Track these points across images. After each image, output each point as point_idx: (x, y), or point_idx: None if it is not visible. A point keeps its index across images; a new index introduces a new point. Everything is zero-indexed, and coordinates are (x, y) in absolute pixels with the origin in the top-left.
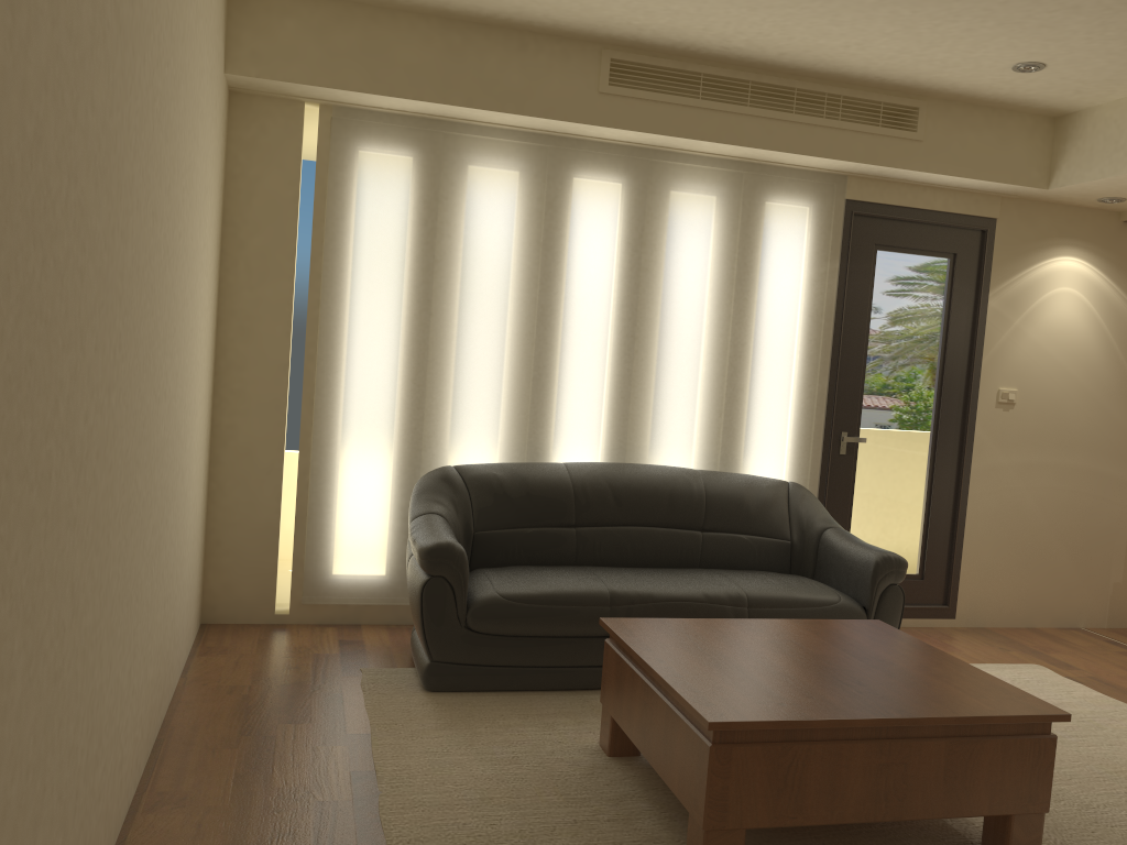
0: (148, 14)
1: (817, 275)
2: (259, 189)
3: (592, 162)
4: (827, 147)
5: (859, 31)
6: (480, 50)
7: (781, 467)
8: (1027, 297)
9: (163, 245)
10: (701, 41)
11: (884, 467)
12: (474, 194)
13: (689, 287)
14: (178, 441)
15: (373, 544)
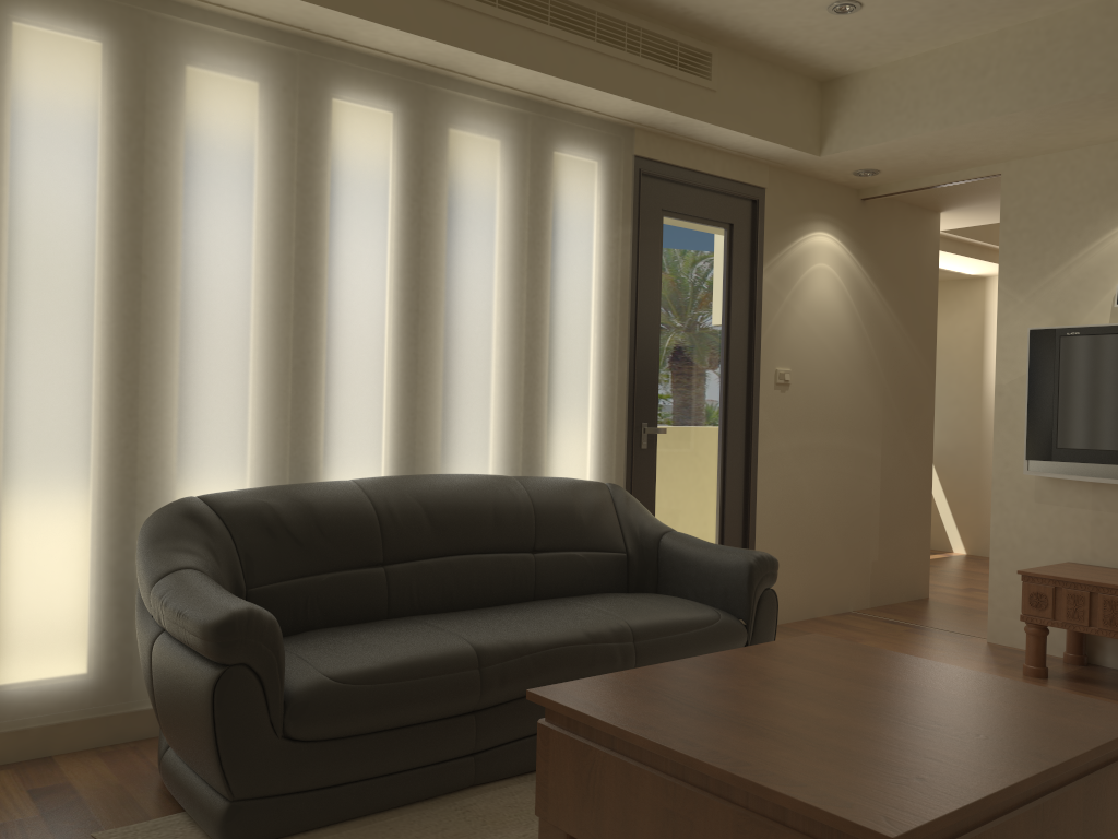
0: None
1: (611, 241)
2: None
3: (358, 79)
4: (630, 87)
5: None
6: None
7: (588, 467)
8: (793, 273)
9: None
10: None
11: (681, 460)
12: (201, 105)
13: (480, 250)
14: None
15: (67, 628)
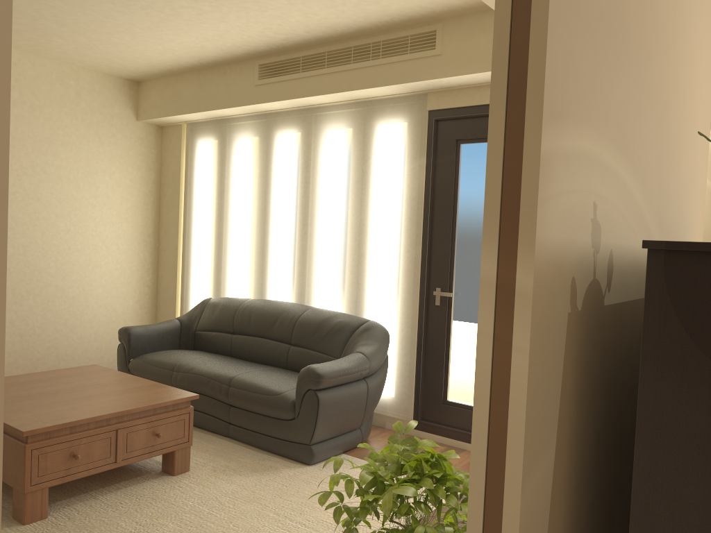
0: None
1: (408, 170)
2: (169, 168)
3: (282, 123)
4: (373, 80)
5: (280, 8)
6: (210, 80)
7: (389, 311)
8: None
9: None
10: (268, 41)
11: (476, 318)
12: (235, 153)
13: (331, 190)
14: (41, 273)
15: None
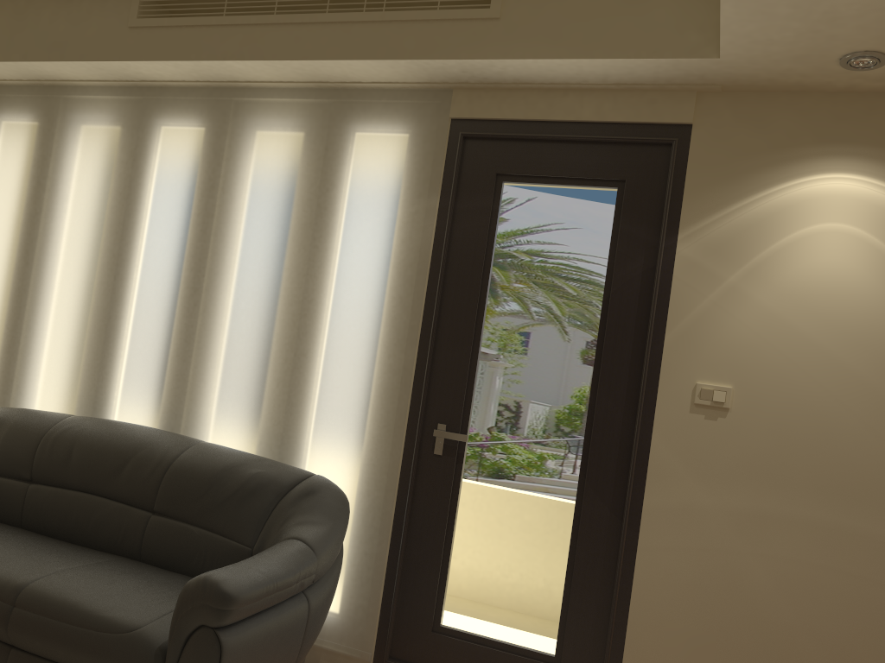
0: None
1: (406, 215)
2: None
3: (172, 107)
4: (366, 47)
5: None
6: (38, 7)
7: (347, 459)
8: (752, 240)
9: None
10: None
11: (507, 482)
12: (72, 149)
13: (255, 233)
14: None
15: None
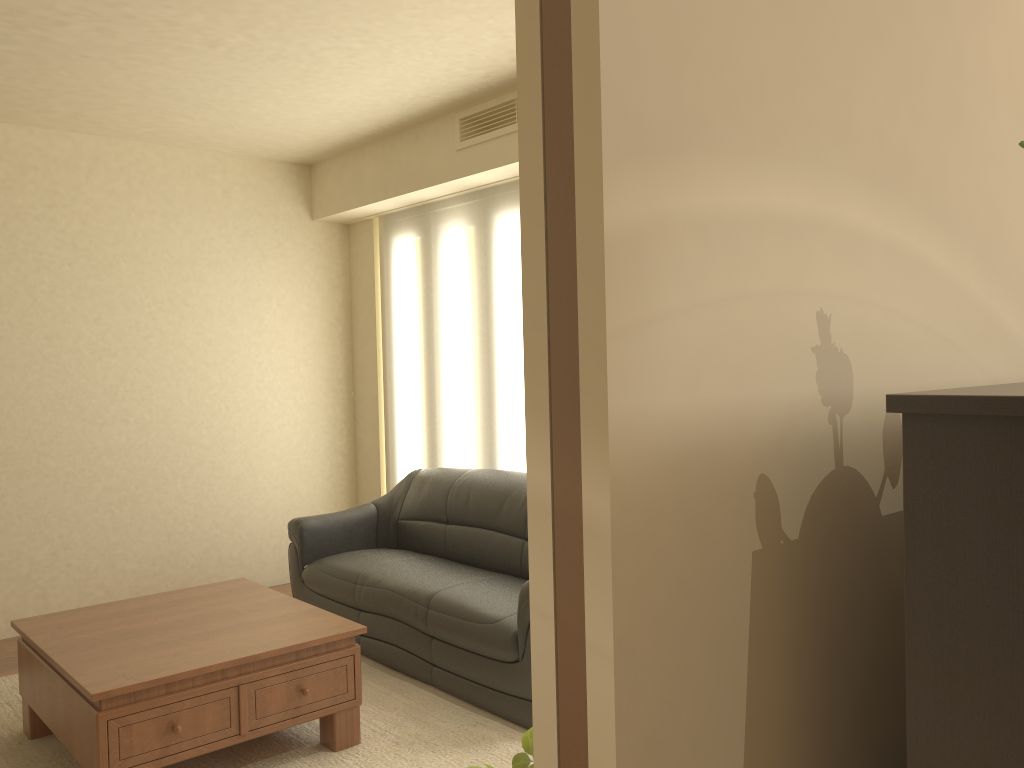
0: (1, 256)
1: None
2: (361, 283)
3: (503, 202)
4: None
5: (461, 30)
6: (398, 151)
7: None
8: None
9: (88, 348)
10: (464, 82)
11: None
12: (443, 253)
13: None
14: (190, 446)
15: None
